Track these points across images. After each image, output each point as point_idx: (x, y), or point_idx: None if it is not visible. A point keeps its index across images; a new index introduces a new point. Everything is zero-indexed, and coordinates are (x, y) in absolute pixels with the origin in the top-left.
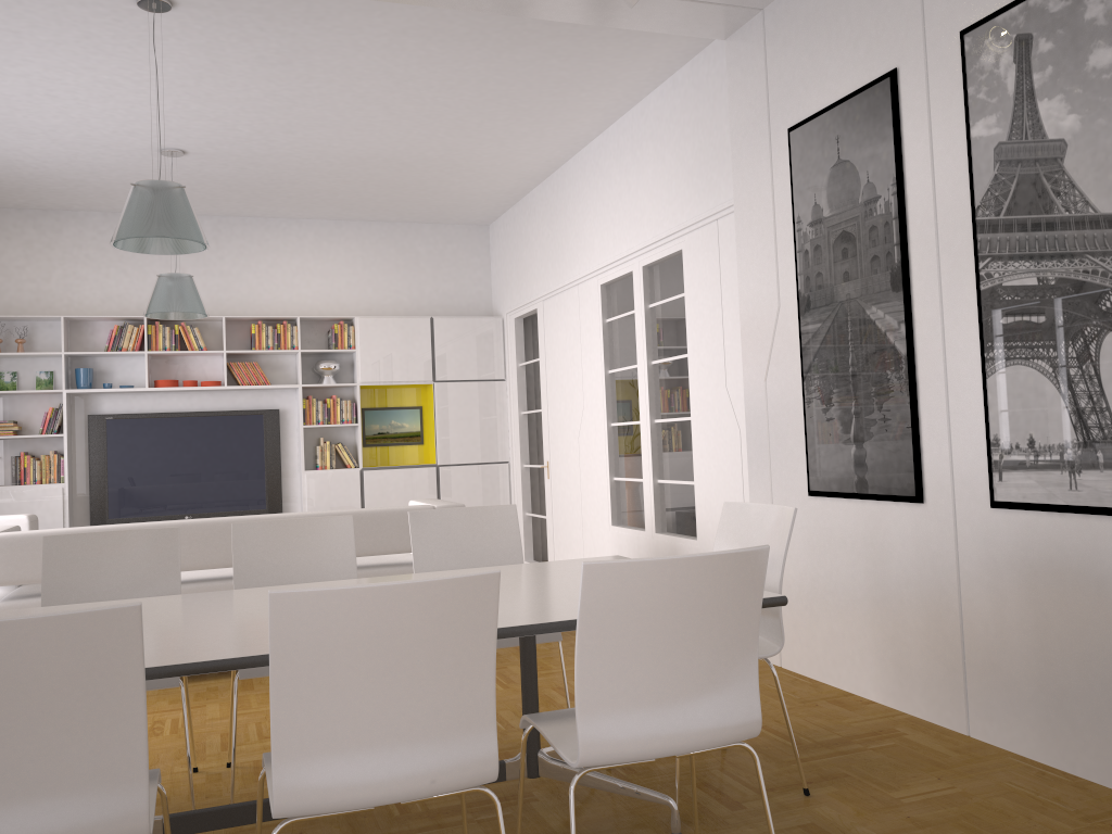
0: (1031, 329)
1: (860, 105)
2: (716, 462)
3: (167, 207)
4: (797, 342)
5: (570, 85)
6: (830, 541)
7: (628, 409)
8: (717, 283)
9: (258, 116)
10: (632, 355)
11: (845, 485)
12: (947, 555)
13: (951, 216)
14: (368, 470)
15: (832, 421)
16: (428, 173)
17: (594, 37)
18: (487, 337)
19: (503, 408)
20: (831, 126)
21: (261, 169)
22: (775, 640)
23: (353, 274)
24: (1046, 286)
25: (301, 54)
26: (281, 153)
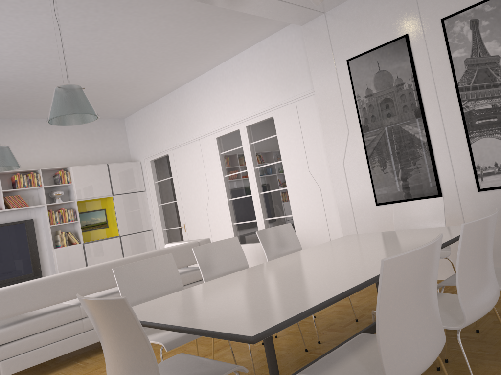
0: (490, 124)
1: (389, 48)
2: (306, 204)
3: (82, 98)
4: (361, 145)
5: (215, 46)
6: (390, 221)
7: (240, 191)
8: (298, 128)
9: (55, 60)
10: (241, 166)
11: (398, 197)
12: (457, 214)
13: (444, 87)
14: (87, 243)
15: (387, 173)
16: (117, 91)
17: (242, 23)
18: (134, 171)
19: (146, 204)
20: (373, 57)
21: (31, 90)
22: (444, 250)
23: (61, 145)
24: (496, 107)
25: (106, 26)
26: (50, 81)
